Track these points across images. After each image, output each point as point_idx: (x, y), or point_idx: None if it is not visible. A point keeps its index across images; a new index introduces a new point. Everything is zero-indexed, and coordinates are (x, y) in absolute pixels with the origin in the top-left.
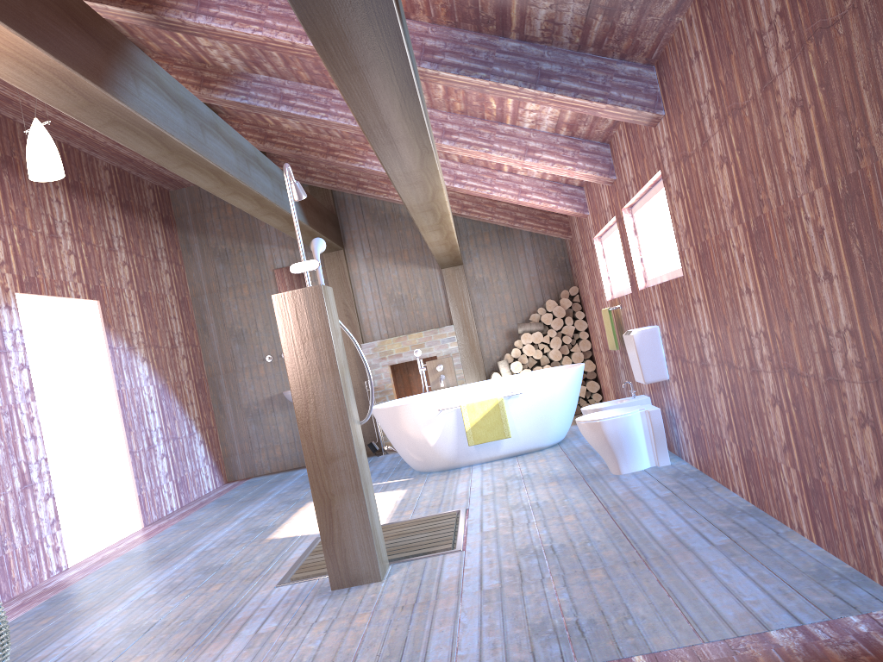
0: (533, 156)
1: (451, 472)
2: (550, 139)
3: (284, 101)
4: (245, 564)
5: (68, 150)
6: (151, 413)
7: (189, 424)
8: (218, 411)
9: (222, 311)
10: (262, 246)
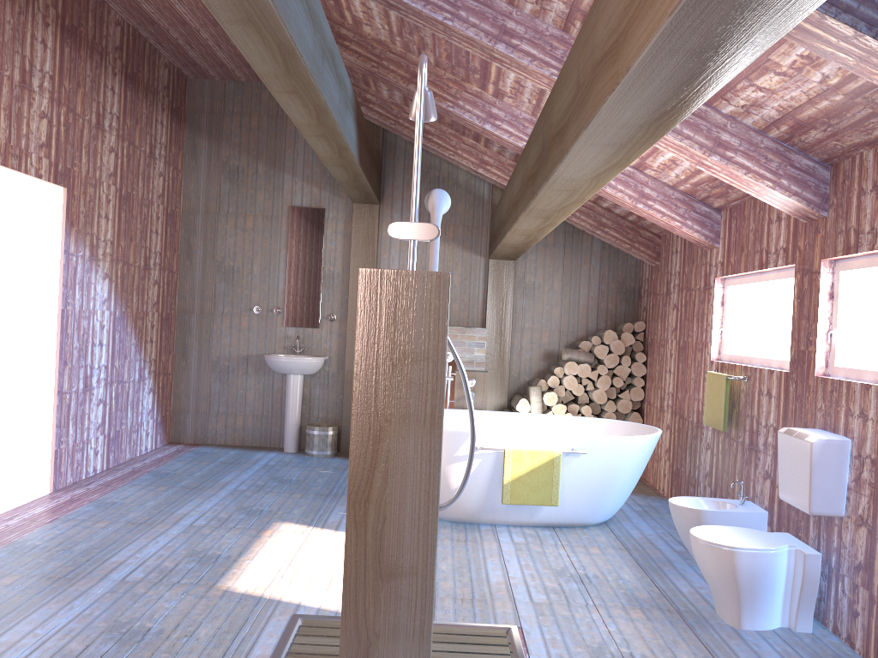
0: (723, 154)
1: (468, 530)
2: (753, 137)
3: None
4: (183, 641)
5: None
6: (98, 345)
7: (142, 366)
8: (180, 356)
9: (214, 239)
10: (283, 175)
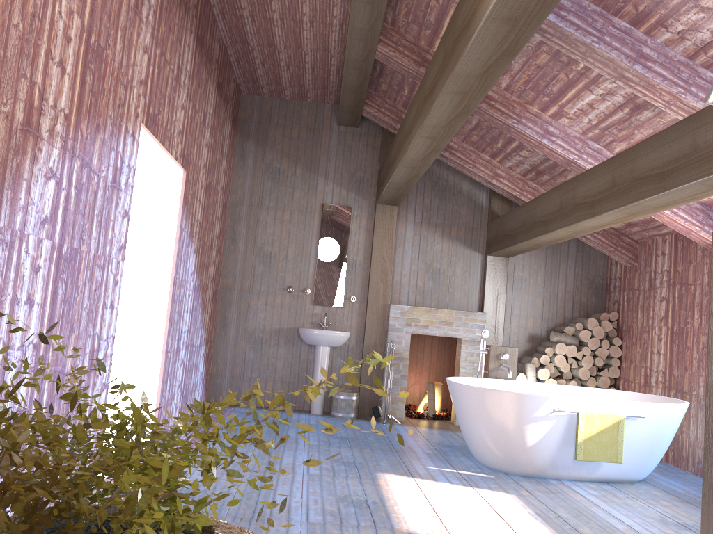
0: None
1: (542, 483)
2: None
3: (555, 9)
4: None
5: (205, 1)
6: (186, 312)
7: (201, 333)
8: (220, 327)
9: (256, 228)
10: (317, 178)
